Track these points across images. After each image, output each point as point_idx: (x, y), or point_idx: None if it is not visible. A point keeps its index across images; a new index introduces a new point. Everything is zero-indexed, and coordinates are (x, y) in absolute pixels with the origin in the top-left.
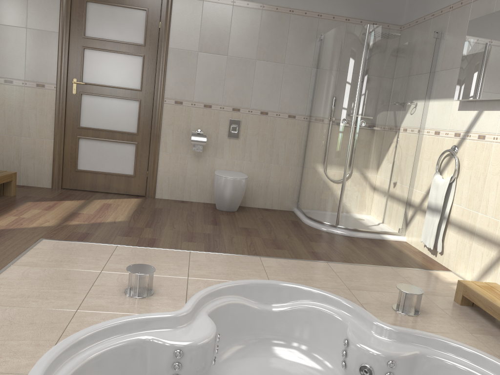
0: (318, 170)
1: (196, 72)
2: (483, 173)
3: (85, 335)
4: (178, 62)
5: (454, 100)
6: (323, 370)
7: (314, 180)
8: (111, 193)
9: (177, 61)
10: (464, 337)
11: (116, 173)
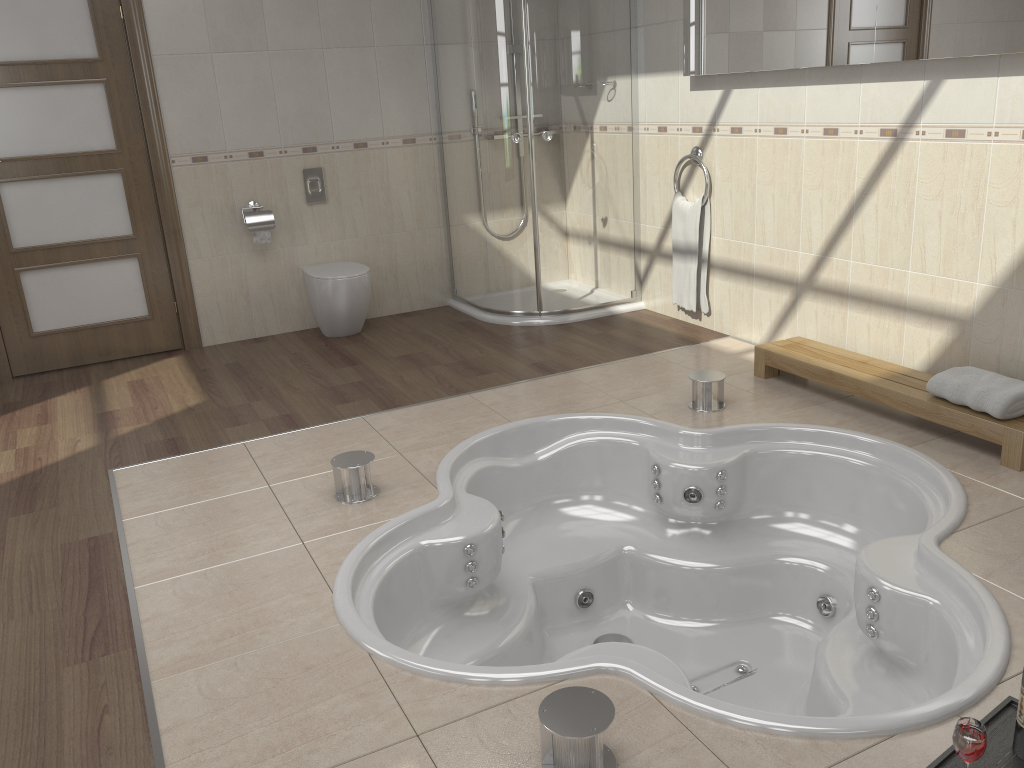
0: (487, 228)
1: (217, 94)
2: (749, 184)
3: (357, 563)
4: (179, 80)
5: (681, 75)
6: (625, 517)
7: (482, 247)
8: (116, 360)
9: (176, 79)
10: (789, 417)
11: (115, 320)
